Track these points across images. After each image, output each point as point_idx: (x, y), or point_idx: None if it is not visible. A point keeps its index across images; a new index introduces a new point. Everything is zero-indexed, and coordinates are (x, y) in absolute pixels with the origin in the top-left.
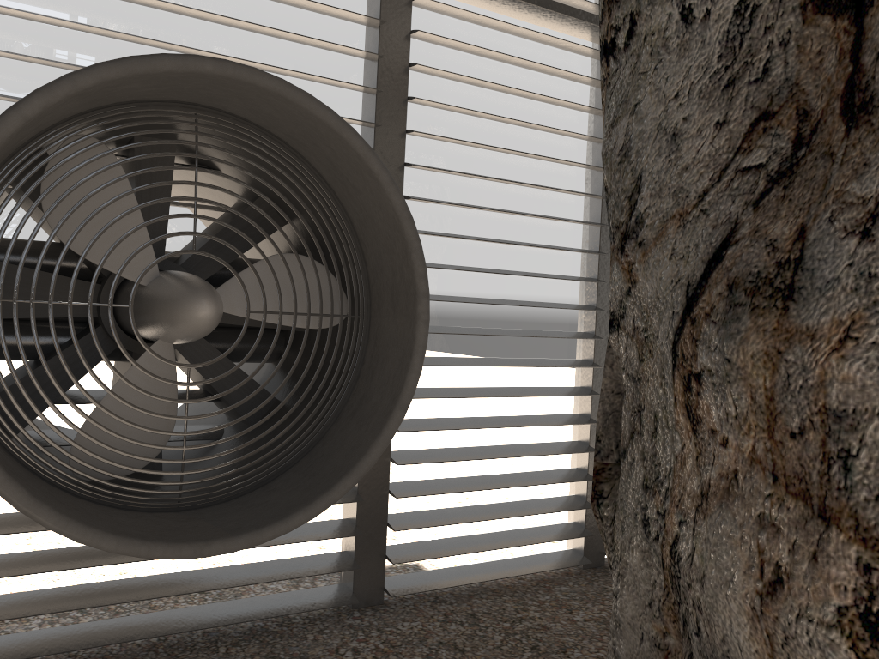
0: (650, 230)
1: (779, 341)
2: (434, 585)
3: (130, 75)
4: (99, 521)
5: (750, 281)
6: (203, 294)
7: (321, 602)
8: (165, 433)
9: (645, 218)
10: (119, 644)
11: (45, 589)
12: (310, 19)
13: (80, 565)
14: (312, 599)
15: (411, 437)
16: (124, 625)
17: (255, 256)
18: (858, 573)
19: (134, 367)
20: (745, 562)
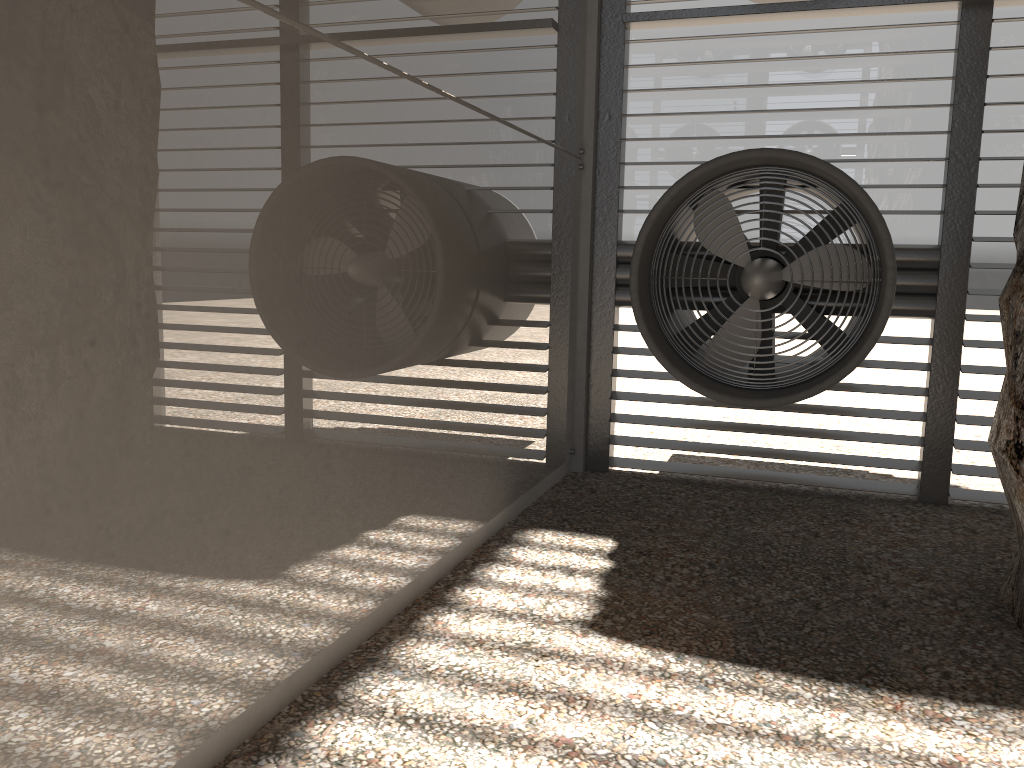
0: (1021, 220)
1: (1012, 292)
2: (995, 500)
3: (716, 167)
4: (703, 383)
5: (1021, 256)
6: (757, 272)
7: (890, 489)
8: (744, 346)
9: (1021, 211)
10: (753, 484)
11: (715, 443)
12: (901, 60)
13: (729, 429)
14: (884, 486)
15: (986, 381)
16: (755, 473)
17: (851, 241)
18: (1014, 422)
19: (736, 312)
20: (996, 424)
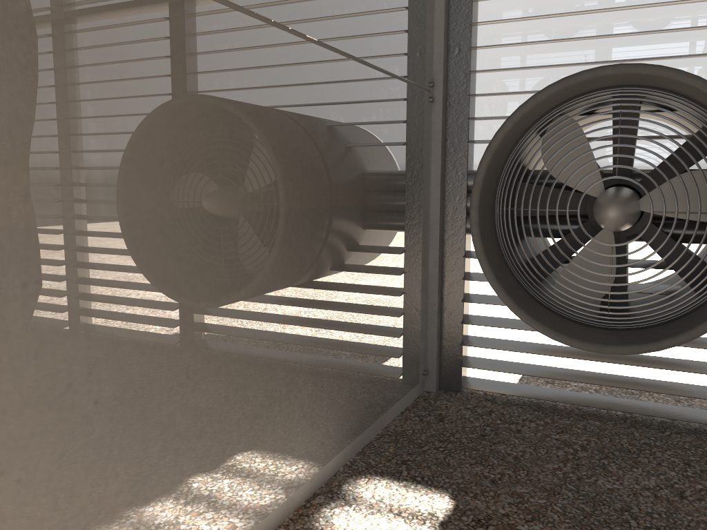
0: None
1: None
2: None
3: (564, 88)
4: (551, 323)
5: None
6: (612, 203)
7: None
8: (597, 283)
9: None
10: (606, 411)
11: (566, 368)
12: None
13: (580, 357)
14: None
15: None
16: (608, 401)
17: None
18: None
19: (588, 244)
20: None
